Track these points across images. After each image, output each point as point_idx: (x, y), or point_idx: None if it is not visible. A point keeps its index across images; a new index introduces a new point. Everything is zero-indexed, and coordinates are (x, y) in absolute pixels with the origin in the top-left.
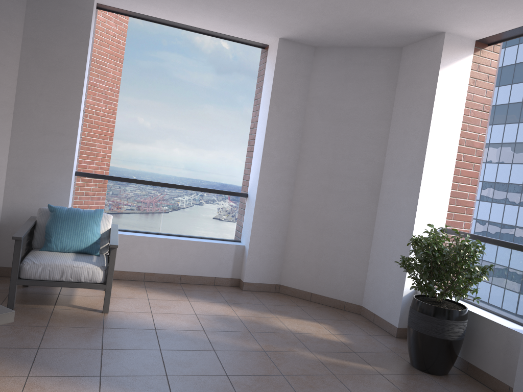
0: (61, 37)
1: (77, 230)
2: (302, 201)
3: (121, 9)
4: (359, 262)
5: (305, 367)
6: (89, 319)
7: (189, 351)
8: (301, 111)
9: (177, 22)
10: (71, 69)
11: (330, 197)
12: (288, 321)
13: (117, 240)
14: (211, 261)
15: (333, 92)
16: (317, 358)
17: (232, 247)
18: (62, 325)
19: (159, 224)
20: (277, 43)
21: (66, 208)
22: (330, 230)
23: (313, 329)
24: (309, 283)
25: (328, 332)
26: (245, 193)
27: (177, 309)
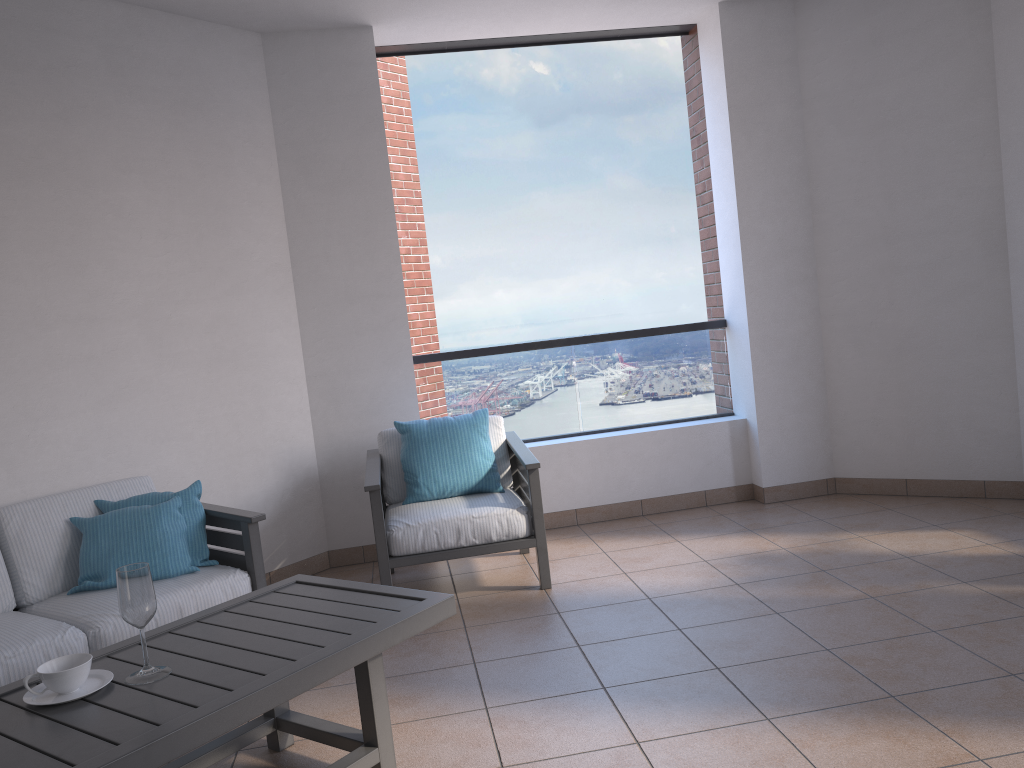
0: (336, 124)
1: (456, 455)
2: (841, 305)
3: (416, 44)
4: (996, 395)
5: (969, 610)
6: (525, 603)
7: (732, 622)
8: (795, 130)
9: (518, 35)
10: (365, 176)
11: (898, 282)
12: (886, 538)
13: (532, 455)
14: (690, 461)
15: (853, 74)
16: (983, 590)
17: (722, 428)
18: (489, 622)
19: (577, 417)
20: (716, 13)
21: (425, 421)
22: (915, 347)
23: (945, 543)
24: (896, 460)
25: (976, 542)
26: (721, 320)
27: (667, 559)
